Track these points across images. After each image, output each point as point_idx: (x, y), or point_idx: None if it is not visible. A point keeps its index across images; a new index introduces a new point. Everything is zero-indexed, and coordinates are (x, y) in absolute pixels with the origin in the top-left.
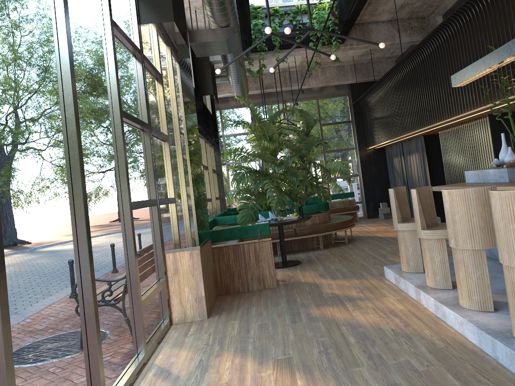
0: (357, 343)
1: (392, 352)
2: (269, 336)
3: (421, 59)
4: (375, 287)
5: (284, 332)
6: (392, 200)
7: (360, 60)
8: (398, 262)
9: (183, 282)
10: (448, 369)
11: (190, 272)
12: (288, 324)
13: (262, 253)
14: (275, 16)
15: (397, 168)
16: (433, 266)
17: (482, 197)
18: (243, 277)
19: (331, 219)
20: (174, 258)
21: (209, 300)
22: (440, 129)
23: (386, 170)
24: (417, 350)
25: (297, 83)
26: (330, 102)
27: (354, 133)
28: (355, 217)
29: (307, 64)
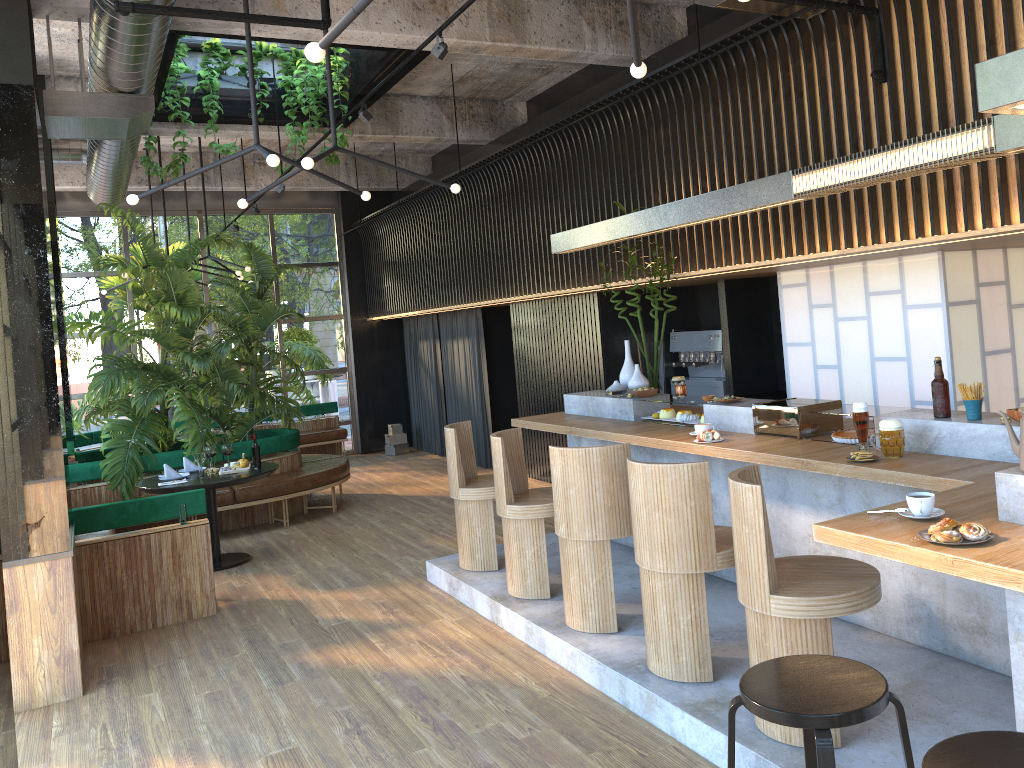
0: (409, 707)
1: (471, 714)
2: (239, 715)
3: (492, 180)
4: (415, 601)
5: (266, 705)
6: (451, 447)
7: (367, 150)
8: (444, 548)
9: (30, 627)
10: (561, 730)
11: (48, 605)
12: (269, 688)
13: (188, 549)
14: (212, 57)
15: (426, 360)
16: (523, 563)
17: (611, 462)
18: (144, 600)
19: (303, 465)
20: (10, 579)
21: (81, 657)
22: (513, 303)
23: (402, 361)
24: (510, 706)
25: (232, 180)
26: (298, 223)
27: (344, 287)
28: (337, 452)
29: (281, 167)
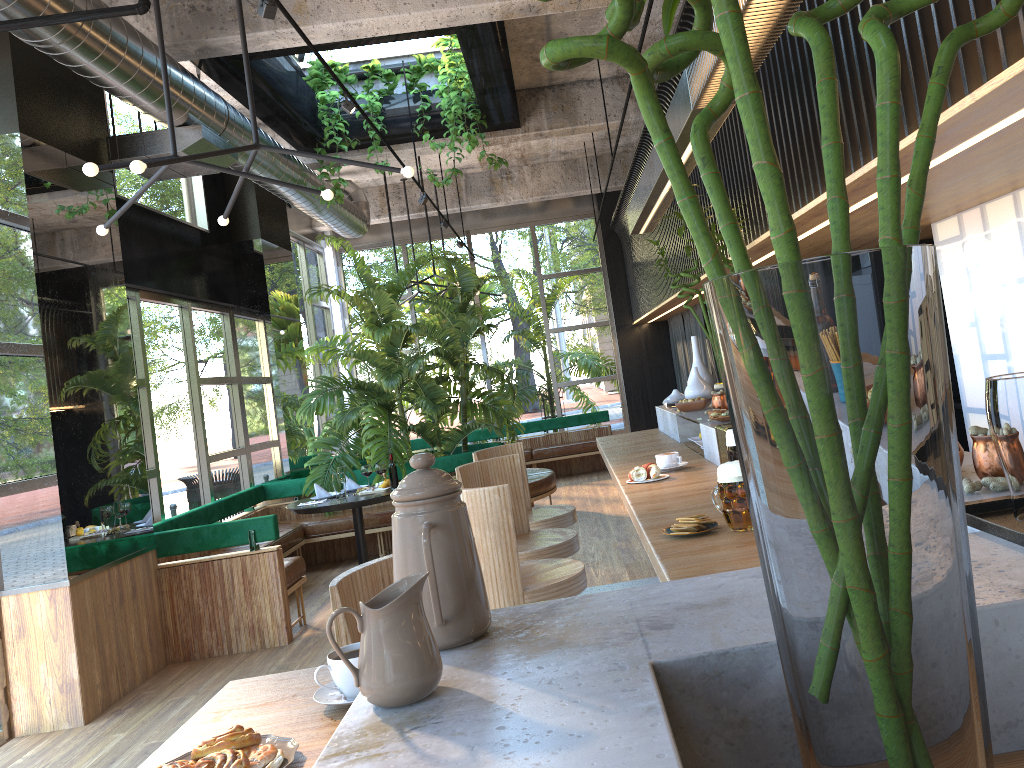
0: None
1: None
2: None
3: None
4: None
5: None
6: None
7: (606, 148)
8: None
9: (36, 653)
10: None
11: (50, 633)
12: None
13: (258, 576)
14: (371, 79)
15: (682, 364)
16: None
17: (481, 510)
18: (219, 625)
19: None
20: (18, 605)
21: (109, 684)
22: None
23: (673, 365)
24: None
25: (483, 198)
26: (560, 232)
27: (609, 292)
28: None
29: (418, 177)
